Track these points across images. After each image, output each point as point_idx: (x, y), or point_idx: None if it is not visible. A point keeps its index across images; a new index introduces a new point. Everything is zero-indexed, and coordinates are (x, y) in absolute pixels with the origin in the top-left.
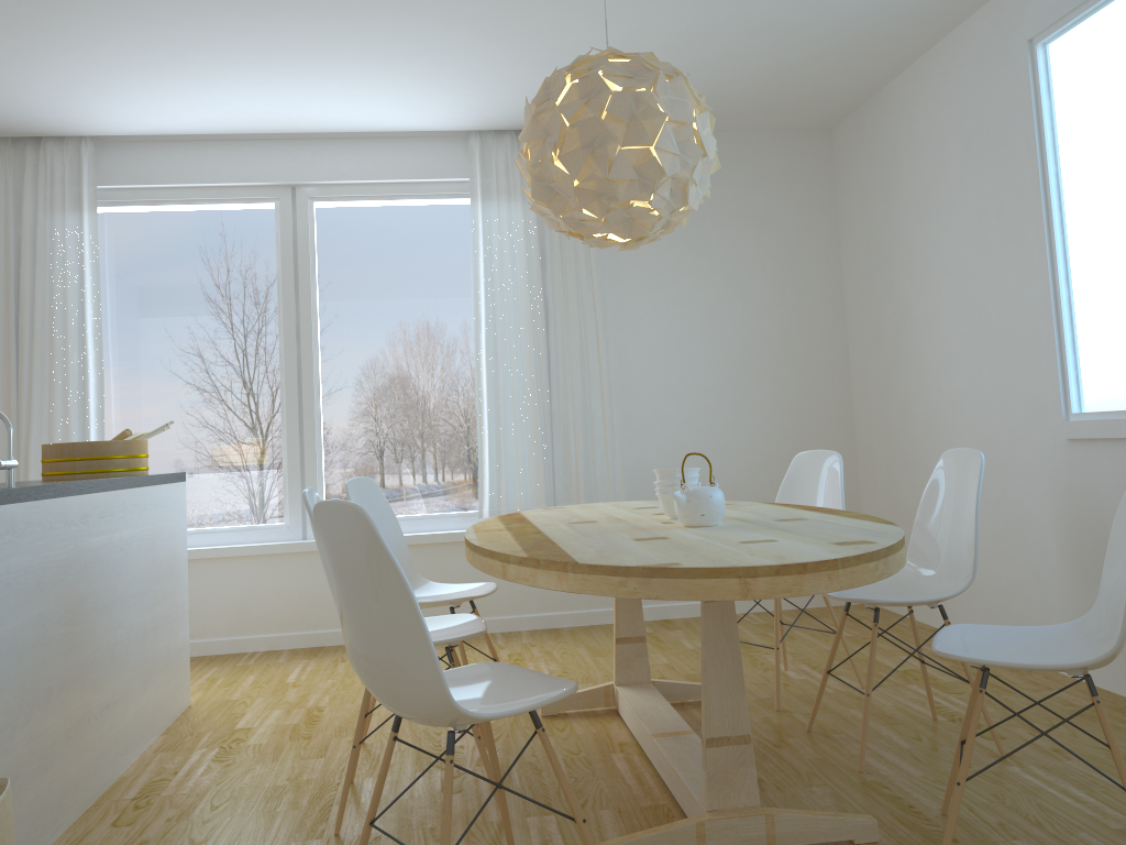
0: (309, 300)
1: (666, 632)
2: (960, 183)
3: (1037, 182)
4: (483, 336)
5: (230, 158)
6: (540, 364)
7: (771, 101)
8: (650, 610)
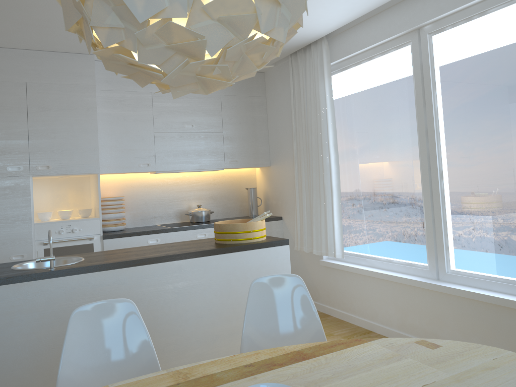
0: (431, 109)
1: None
2: None
3: None
4: None
5: (381, 24)
6: None
7: None
8: None
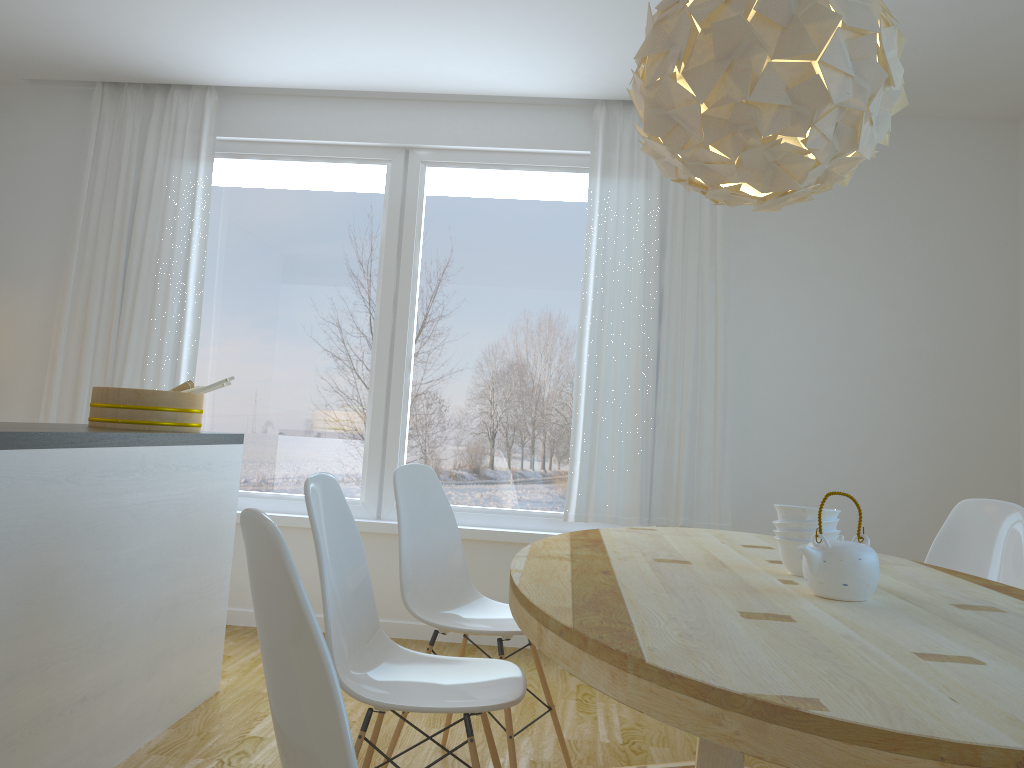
0: (410, 268)
1: None
2: None
3: None
4: (588, 321)
5: (346, 116)
6: (648, 359)
7: (950, 78)
8: None
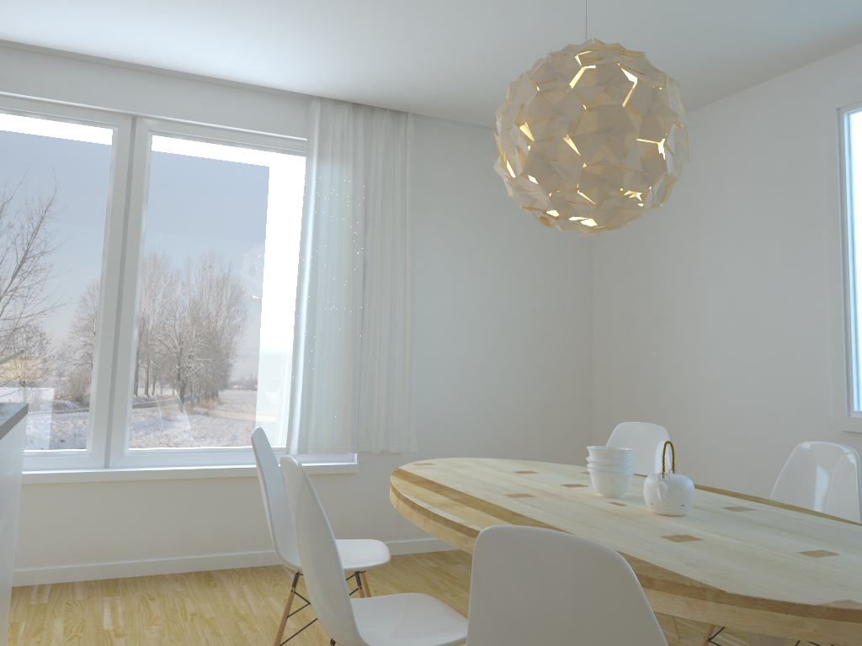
0: (138, 230)
1: (450, 566)
2: (740, 210)
3: (836, 221)
4: (306, 284)
5: (73, 78)
6: (356, 316)
7: None
8: (425, 542)
